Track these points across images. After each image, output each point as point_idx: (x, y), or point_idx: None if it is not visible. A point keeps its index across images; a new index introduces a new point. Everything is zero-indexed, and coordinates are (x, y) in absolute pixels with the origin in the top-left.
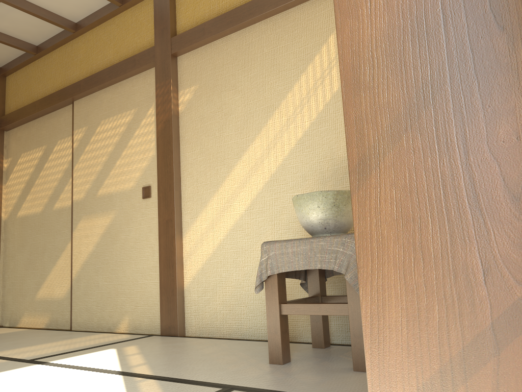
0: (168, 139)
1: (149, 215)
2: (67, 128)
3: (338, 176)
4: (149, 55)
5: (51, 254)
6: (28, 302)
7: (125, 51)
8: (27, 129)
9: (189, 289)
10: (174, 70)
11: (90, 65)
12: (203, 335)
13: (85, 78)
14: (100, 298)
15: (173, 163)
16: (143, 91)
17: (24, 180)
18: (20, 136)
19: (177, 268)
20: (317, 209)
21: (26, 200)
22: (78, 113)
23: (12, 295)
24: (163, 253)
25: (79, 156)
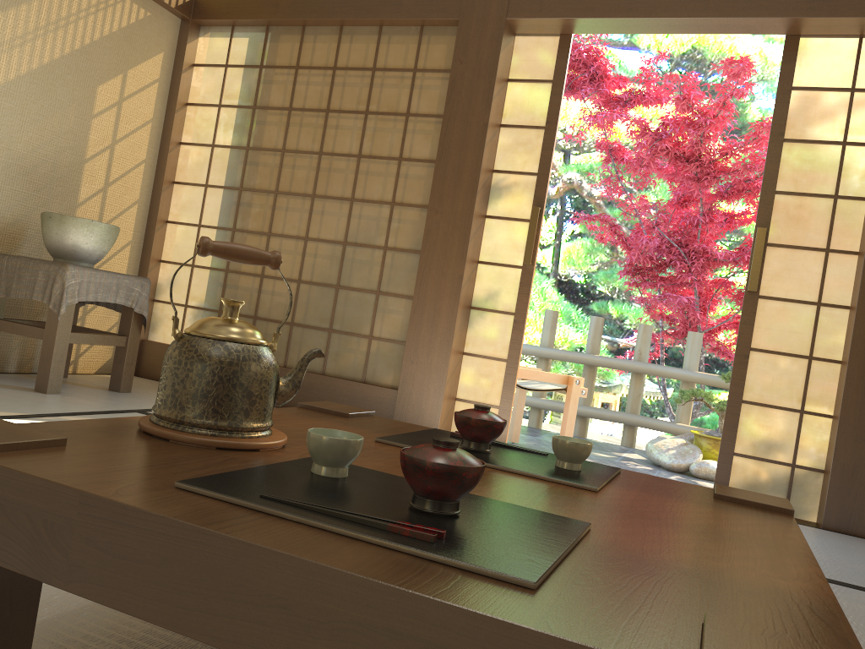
0: None
1: None
2: None
3: (10, 174)
4: None
5: None
6: None
7: None
8: None
9: None
10: None
11: None
12: None
13: None
14: None
15: None
16: None
17: None
18: None
19: None
20: (107, 241)
21: None
22: None
23: None
24: None
25: None
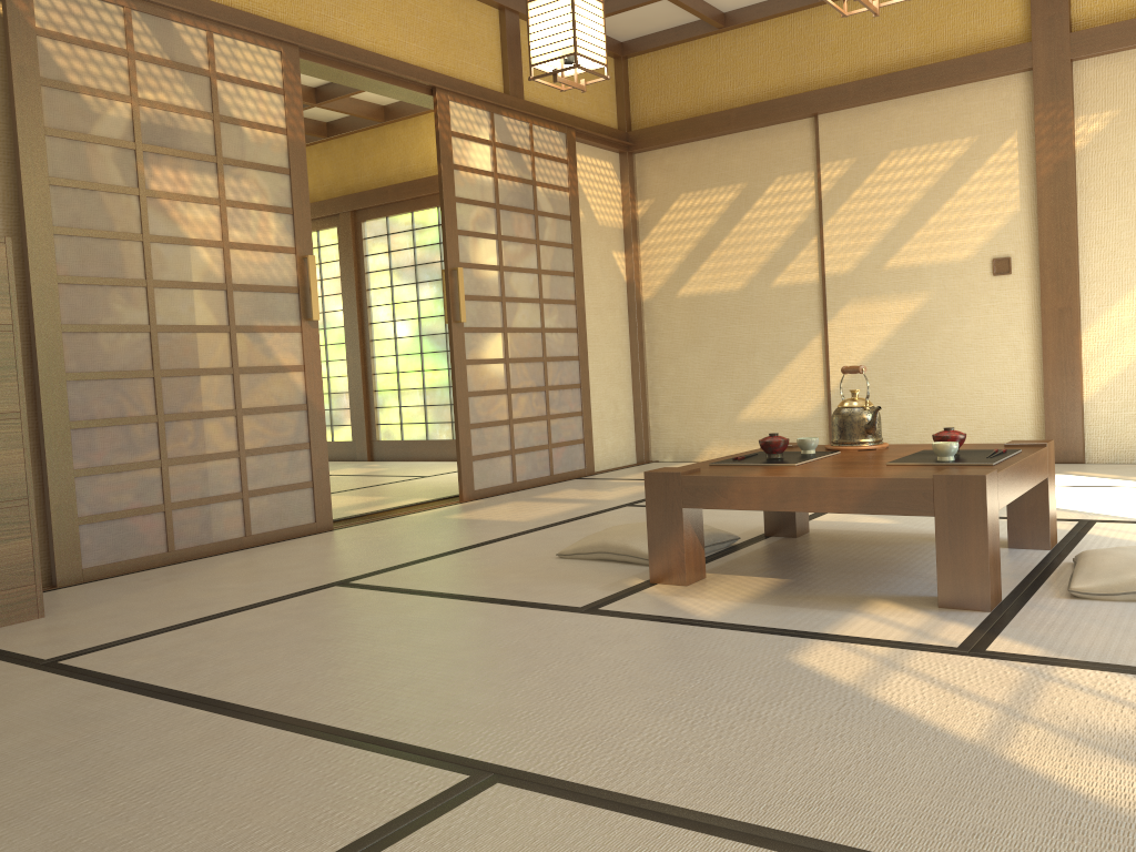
0: (1065, 190)
1: (1006, 300)
2: (799, 158)
3: None
4: (1018, 56)
5: (772, 354)
6: (719, 426)
7: (946, 41)
8: (692, 153)
9: (1093, 402)
10: (1071, 84)
11: (858, 56)
12: (1121, 462)
13: (859, 81)
14: (898, 417)
15: (1074, 227)
16: (991, 111)
17: (691, 238)
18: (673, 164)
19: (1080, 375)
20: None
21: (700, 270)
22: (830, 135)
23: (677, 416)
24: (1053, 355)
25: (836, 206)
